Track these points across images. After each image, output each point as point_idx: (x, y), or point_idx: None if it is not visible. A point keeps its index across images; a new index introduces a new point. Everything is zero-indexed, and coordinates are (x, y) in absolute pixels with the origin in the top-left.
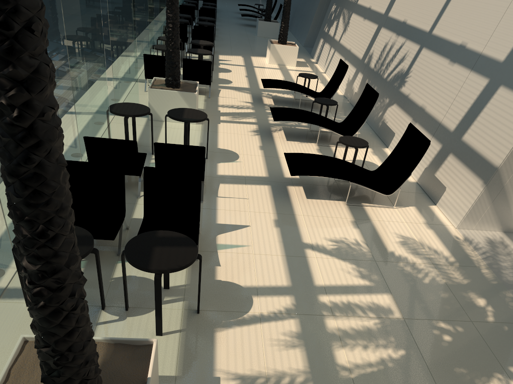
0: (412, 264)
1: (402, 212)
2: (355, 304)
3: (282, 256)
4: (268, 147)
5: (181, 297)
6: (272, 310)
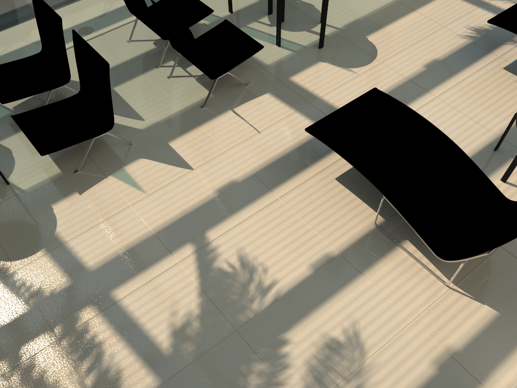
0: (274, 381)
1: (445, 303)
2: (101, 352)
3: (149, 232)
4: (445, 67)
5: (0, 200)
6: (28, 279)
